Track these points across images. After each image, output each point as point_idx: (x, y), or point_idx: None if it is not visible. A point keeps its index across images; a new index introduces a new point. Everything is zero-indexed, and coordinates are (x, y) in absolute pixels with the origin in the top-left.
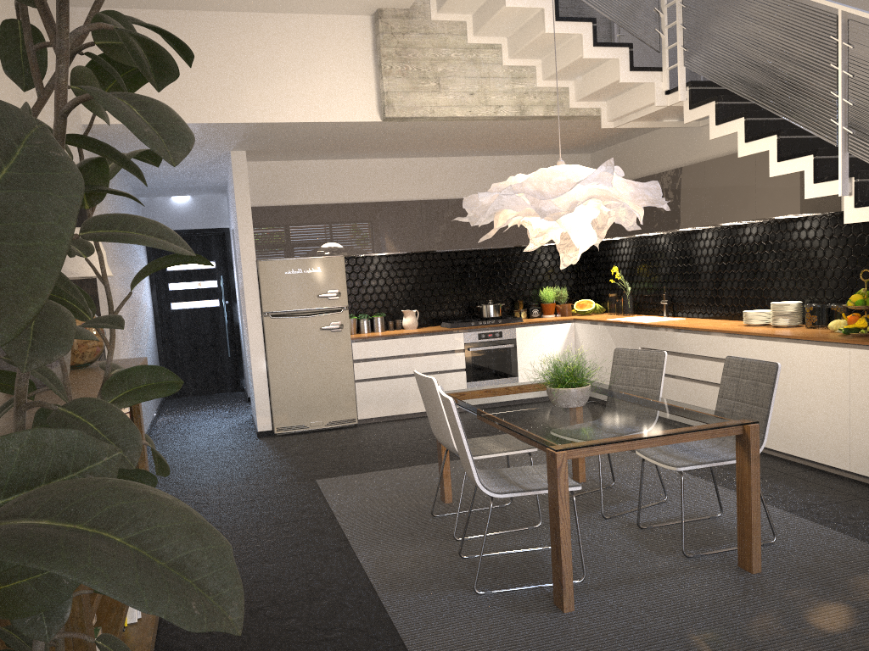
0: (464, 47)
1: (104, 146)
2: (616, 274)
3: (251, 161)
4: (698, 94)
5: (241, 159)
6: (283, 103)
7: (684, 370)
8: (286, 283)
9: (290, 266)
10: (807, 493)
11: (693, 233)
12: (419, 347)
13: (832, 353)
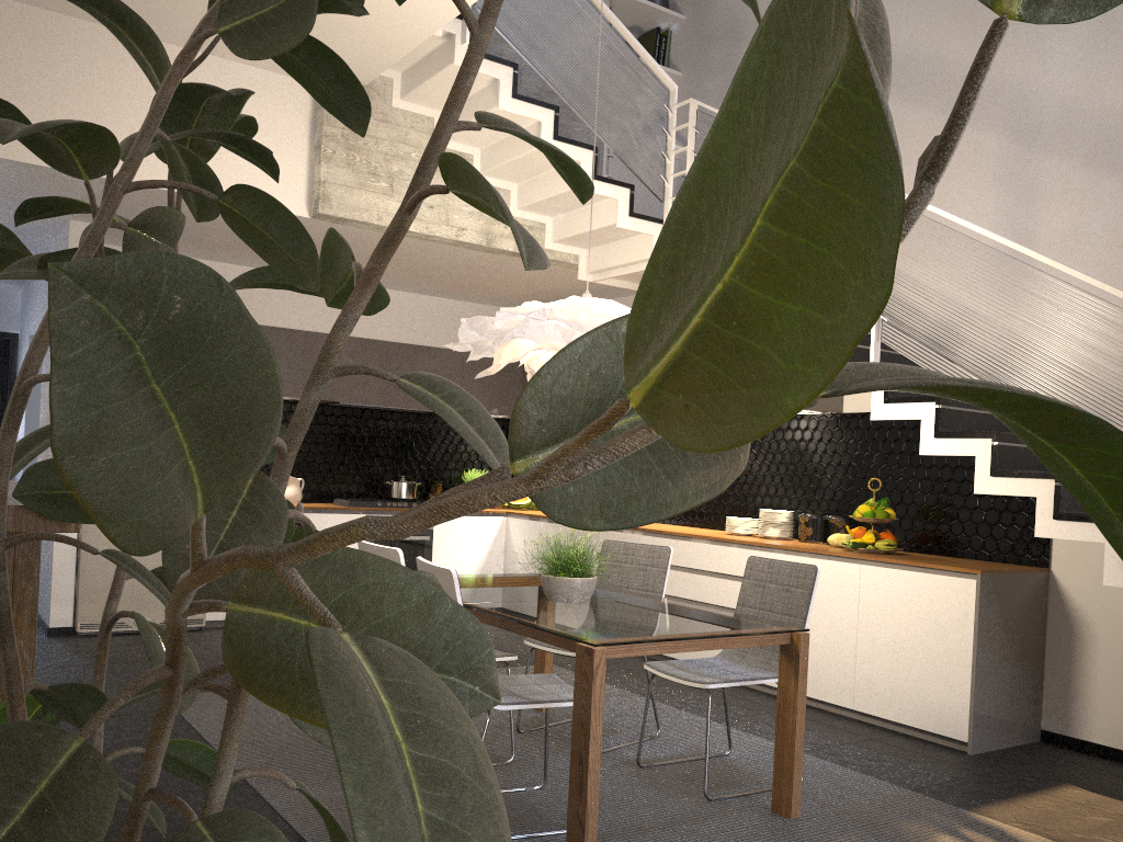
0: None
1: (328, 62)
2: None
3: None
4: None
5: None
6: None
7: None
8: None
9: None
10: (813, 732)
11: None
12: None
13: (839, 568)
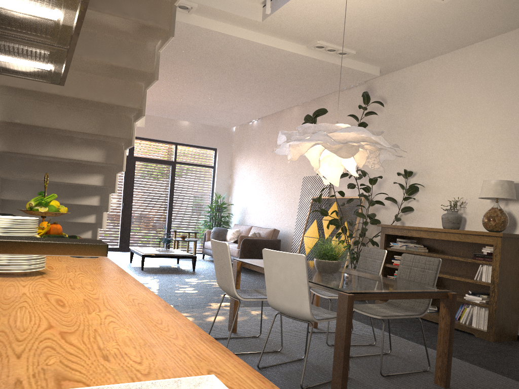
0: None
1: (350, 185)
2: None
3: None
4: None
5: None
6: None
7: None
8: None
9: None
10: None
11: None
12: None
13: None
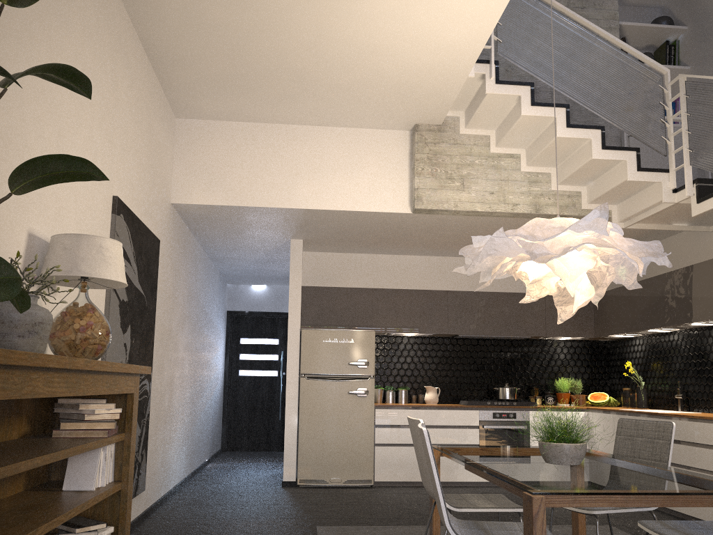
0: (487, 155)
1: None
2: (630, 368)
3: (309, 251)
4: (705, 190)
5: (298, 246)
6: (331, 195)
7: (700, 460)
8: (322, 350)
9: (328, 336)
10: None
11: (707, 329)
12: (436, 419)
13: None
